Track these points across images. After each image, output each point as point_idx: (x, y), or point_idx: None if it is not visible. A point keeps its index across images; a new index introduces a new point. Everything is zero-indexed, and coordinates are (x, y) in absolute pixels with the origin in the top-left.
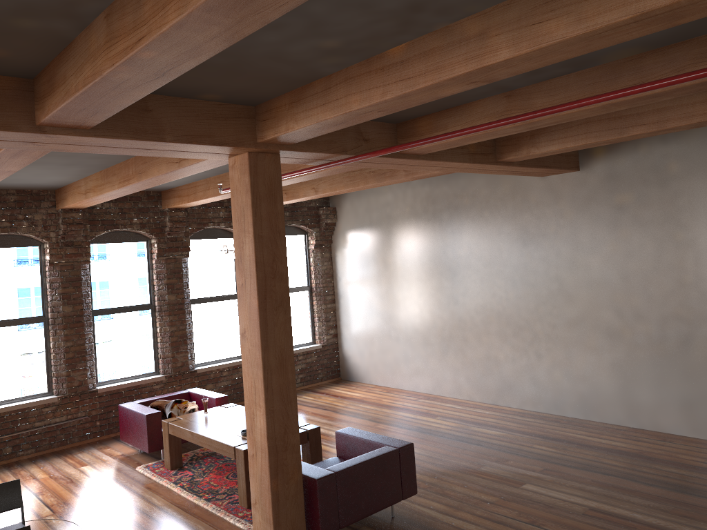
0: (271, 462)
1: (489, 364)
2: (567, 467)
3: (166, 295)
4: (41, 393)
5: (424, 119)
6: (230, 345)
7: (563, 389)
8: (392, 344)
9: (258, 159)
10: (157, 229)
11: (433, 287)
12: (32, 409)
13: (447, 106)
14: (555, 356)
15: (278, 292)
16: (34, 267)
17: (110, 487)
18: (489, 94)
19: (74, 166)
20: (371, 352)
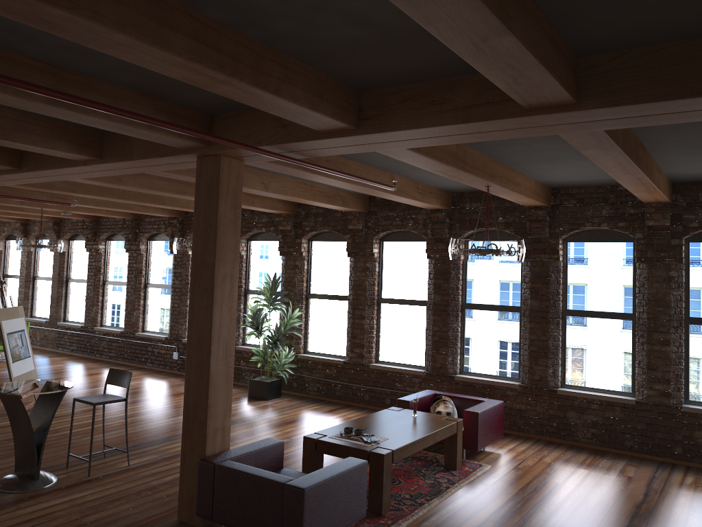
0: (183, 424)
1: None
2: None
3: (528, 299)
4: (420, 365)
5: None
6: (615, 375)
7: None
8: None
9: (203, 162)
10: (521, 229)
11: None
12: (405, 375)
13: None
14: None
15: (204, 280)
16: (424, 259)
17: None
18: None
19: None
20: None
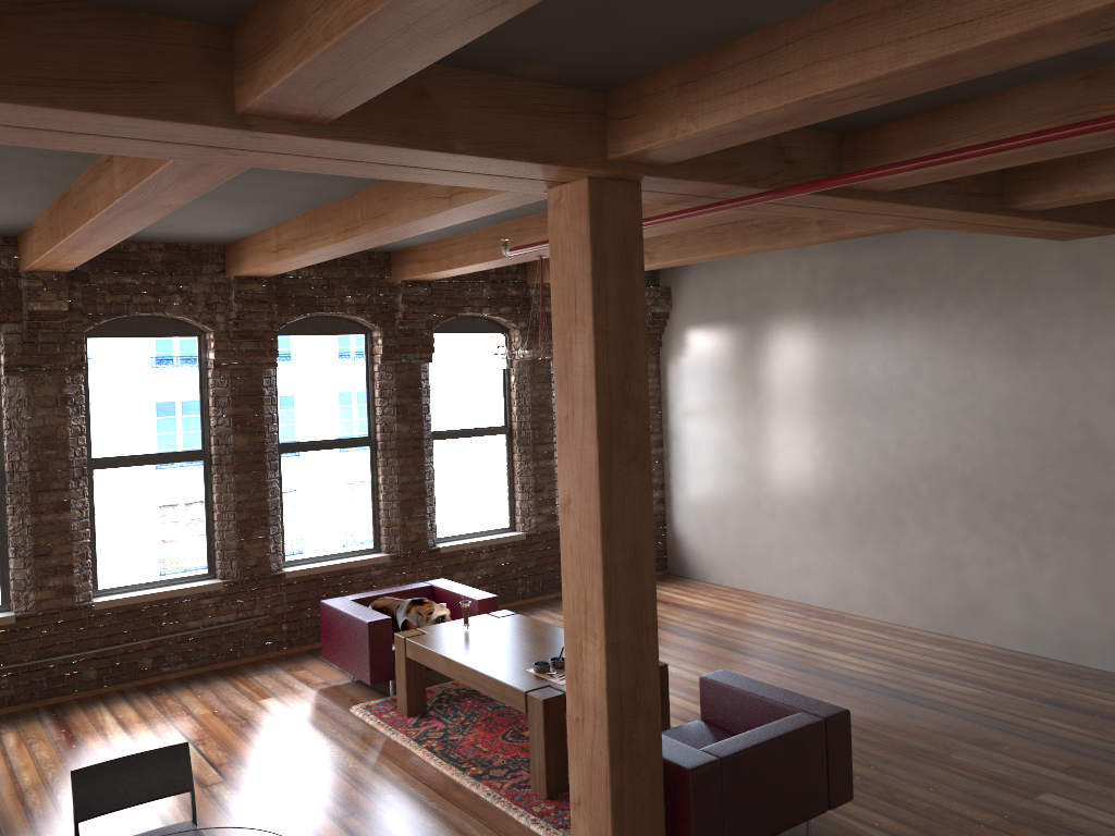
0: (613, 735)
1: (941, 565)
2: (1114, 766)
3: (394, 423)
4: (198, 574)
5: (901, 125)
6: (492, 509)
7: (1084, 619)
8: (762, 520)
9: (605, 190)
10: (382, 315)
11: (843, 428)
12: (183, 600)
13: (954, 99)
14: (1071, 560)
15: (632, 434)
16: (190, 370)
17: (312, 740)
18: (1048, 75)
19: (265, 204)
20: (723, 532)
